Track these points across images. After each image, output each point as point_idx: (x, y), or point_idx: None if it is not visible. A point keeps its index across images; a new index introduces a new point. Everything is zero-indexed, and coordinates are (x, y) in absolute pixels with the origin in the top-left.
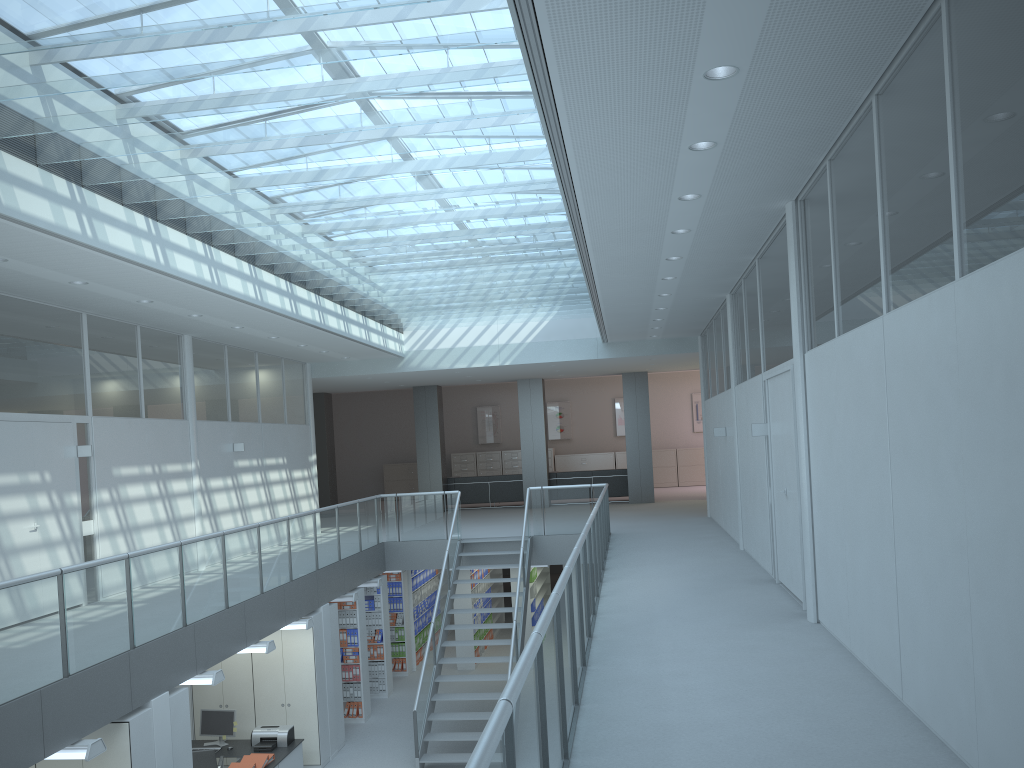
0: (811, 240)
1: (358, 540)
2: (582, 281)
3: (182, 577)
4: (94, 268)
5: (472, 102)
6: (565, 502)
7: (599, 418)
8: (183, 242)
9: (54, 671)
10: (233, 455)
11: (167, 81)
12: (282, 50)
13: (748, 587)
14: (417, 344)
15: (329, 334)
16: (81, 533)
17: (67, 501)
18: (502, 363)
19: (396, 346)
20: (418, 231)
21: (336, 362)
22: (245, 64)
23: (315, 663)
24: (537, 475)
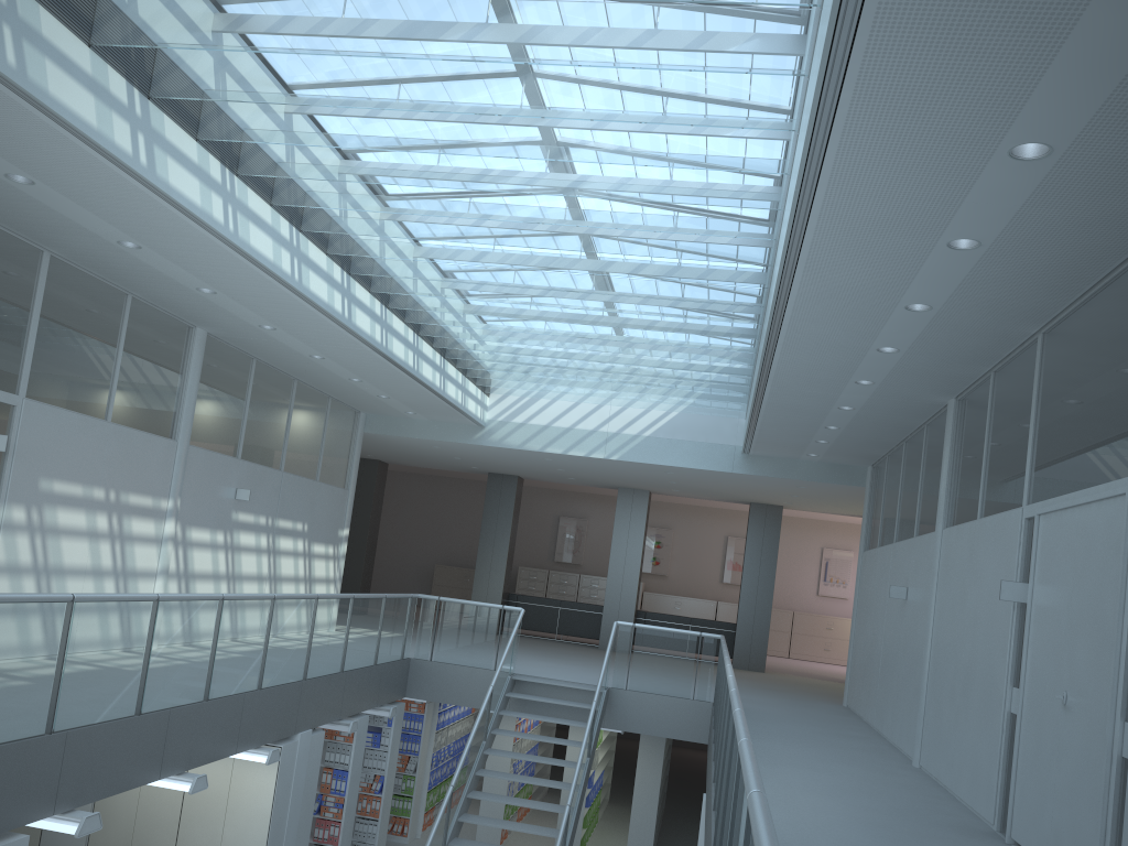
0: None
1: (374, 649)
2: (741, 355)
3: (62, 653)
4: (33, 146)
5: None
6: (662, 650)
7: (705, 557)
8: (188, 149)
9: None
10: (233, 504)
11: None
12: None
13: (962, 841)
14: (504, 413)
15: (391, 366)
16: None
17: None
18: (608, 456)
19: (477, 409)
20: (539, 211)
21: (398, 418)
22: None
23: (272, 815)
24: (622, 610)
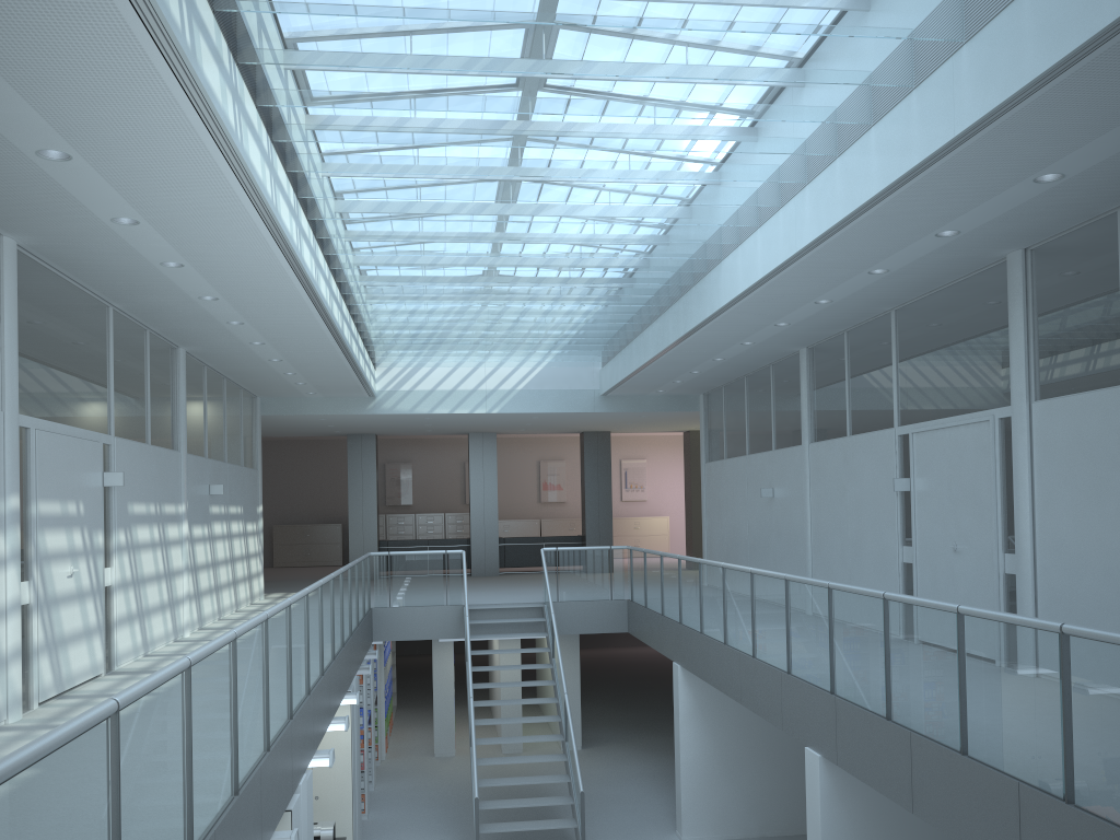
0: (1059, 289)
1: (363, 603)
2: (630, 324)
3: (308, 633)
4: (224, 247)
5: (790, 103)
6: (582, 565)
7: (522, 482)
8: (306, 229)
9: (262, 743)
10: (209, 499)
11: (551, 23)
12: (692, 9)
13: None
14: (392, 383)
15: (343, 361)
16: (103, 583)
17: (95, 541)
18: (489, 411)
19: (373, 384)
20: (546, 247)
21: (292, 398)
22: (648, 18)
23: (352, 746)
24: (487, 540)
